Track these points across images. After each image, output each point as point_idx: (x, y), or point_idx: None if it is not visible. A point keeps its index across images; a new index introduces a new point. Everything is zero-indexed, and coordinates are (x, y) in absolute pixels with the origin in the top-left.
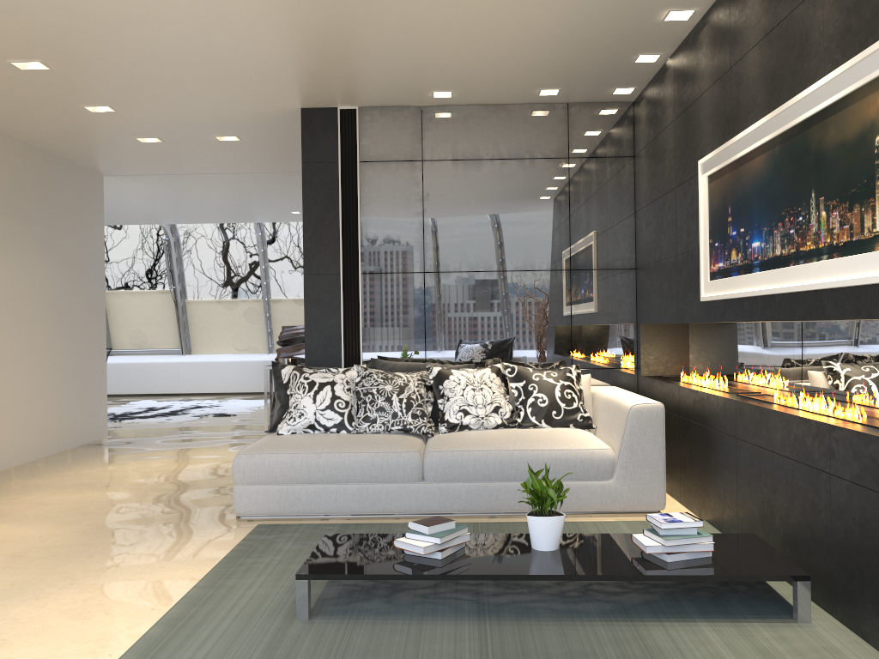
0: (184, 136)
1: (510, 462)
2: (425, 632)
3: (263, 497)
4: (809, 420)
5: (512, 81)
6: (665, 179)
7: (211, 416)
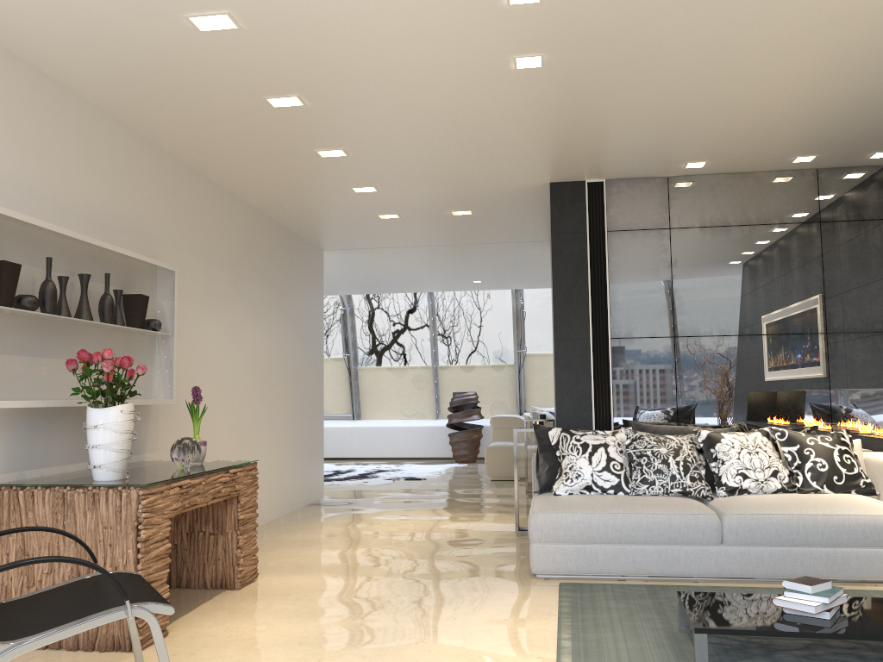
0: (422, 211)
1: (814, 527)
2: None
3: (561, 555)
4: None
5: (772, 150)
6: None
7: (403, 480)
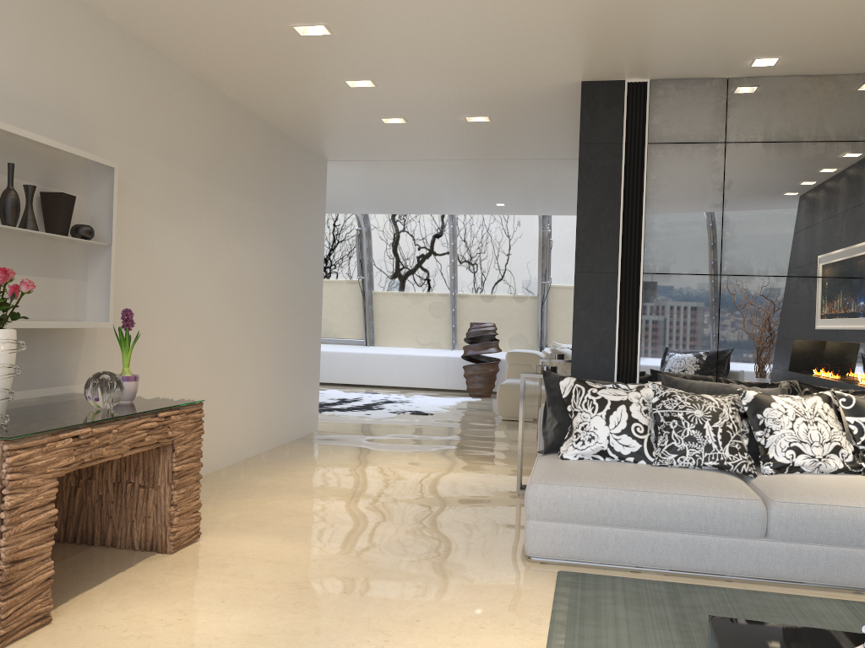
0: (432, 116)
1: None
2: None
3: (562, 537)
4: None
5: None
6: None
7: (408, 414)
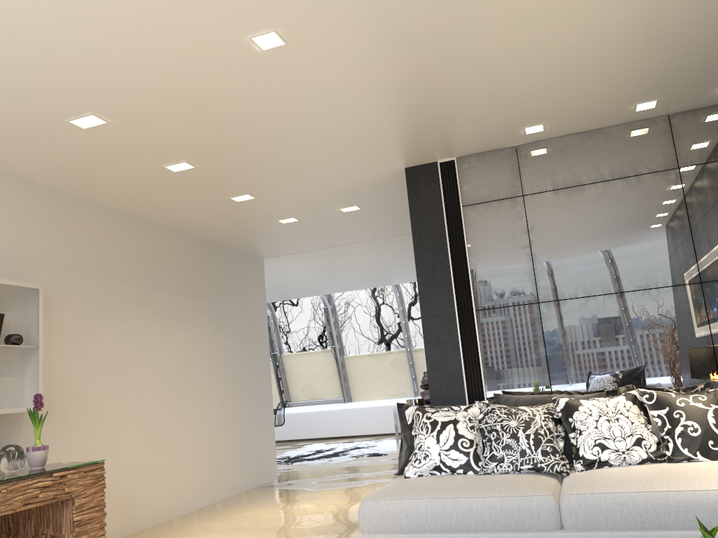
0: (314, 212)
1: (666, 507)
2: None
3: None
4: None
5: (603, 101)
6: None
7: (366, 456)
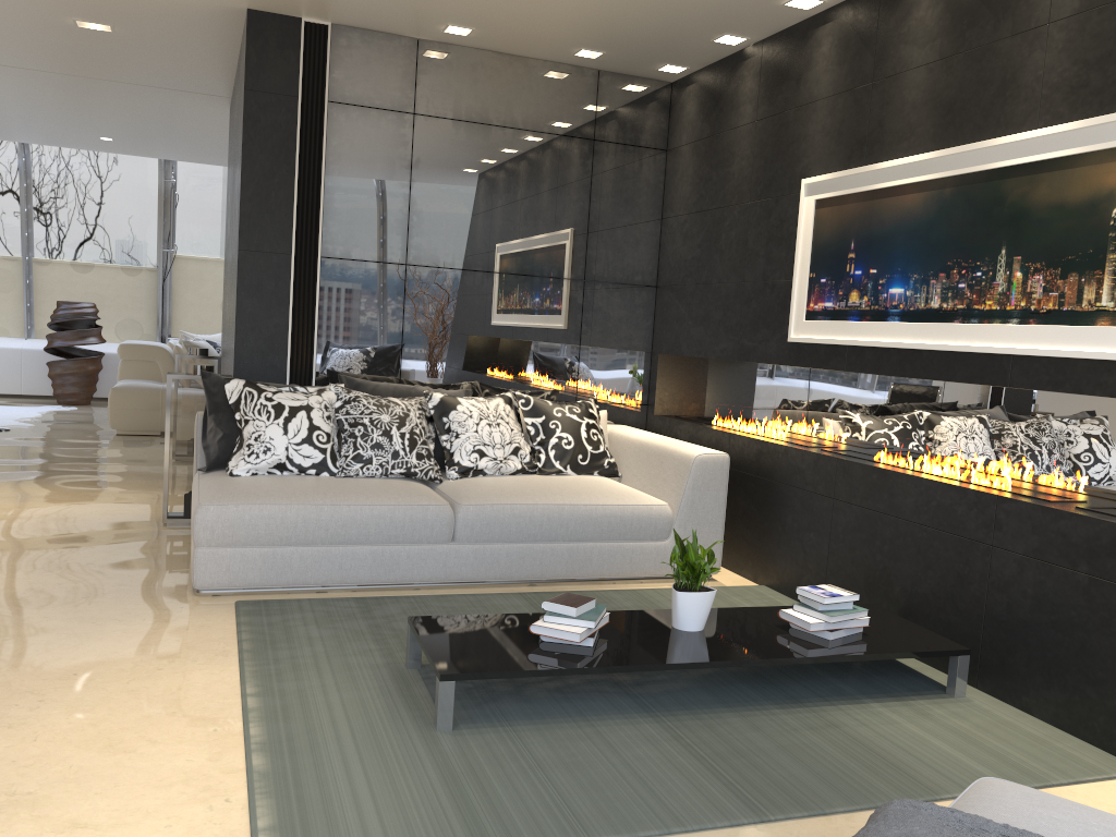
0: (23, 9)
1: (560, 520)
2: (608, 736)
3: (240, 563)
4: (963, 489)
5: (556, 33)
6: (729, 189)
7: None
